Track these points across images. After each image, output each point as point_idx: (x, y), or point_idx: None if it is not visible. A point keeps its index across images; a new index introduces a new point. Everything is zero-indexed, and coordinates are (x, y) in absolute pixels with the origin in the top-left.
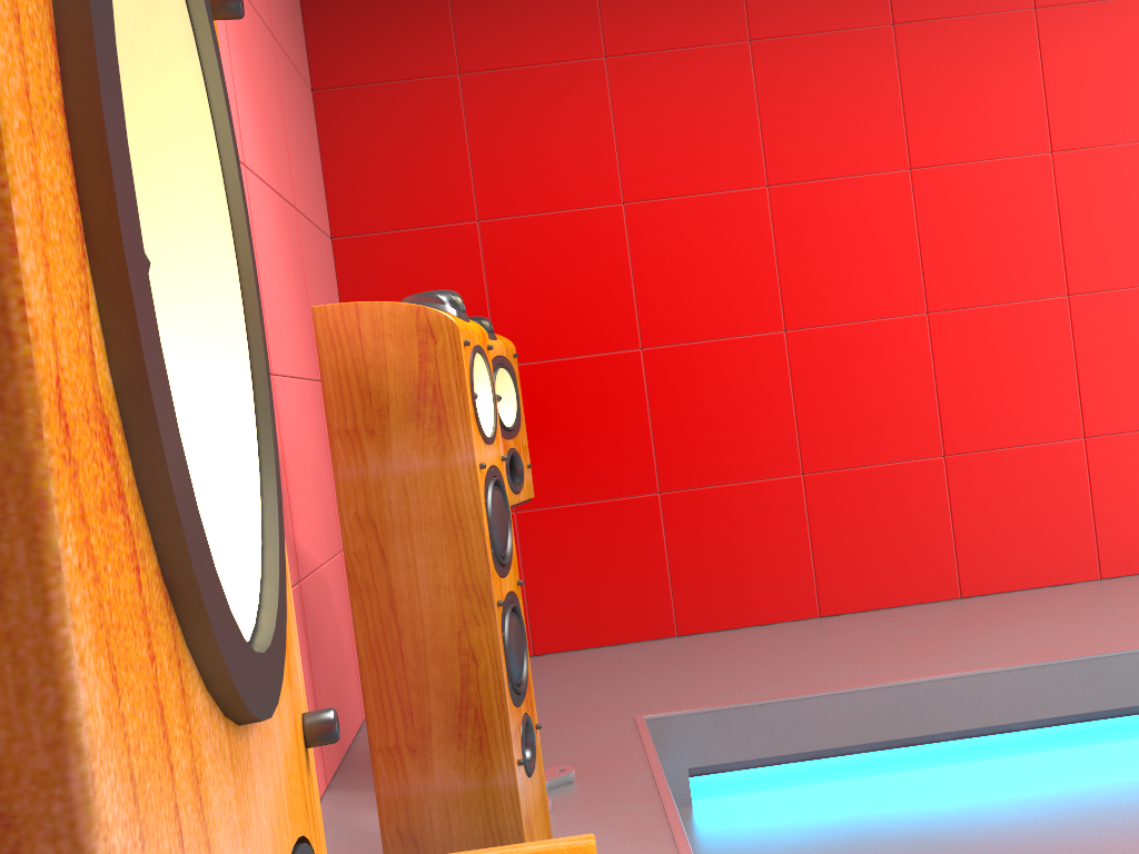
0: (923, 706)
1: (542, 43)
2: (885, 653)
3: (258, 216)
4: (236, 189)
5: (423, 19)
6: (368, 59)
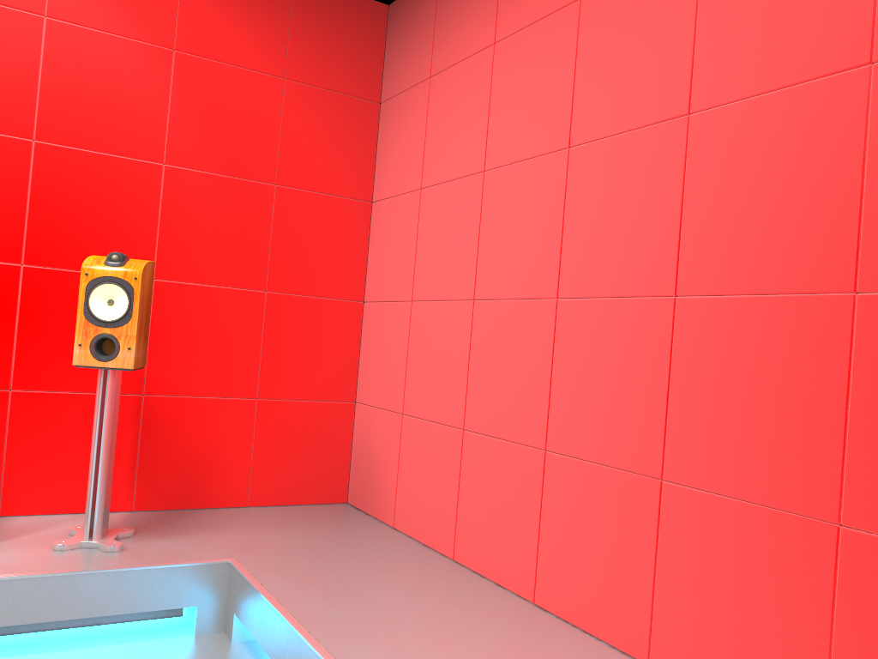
0: None
1: (466, 42)
2: (398, 628)
3: (178, 191)
4: None
5: (423, 40)
6: (400, 76)
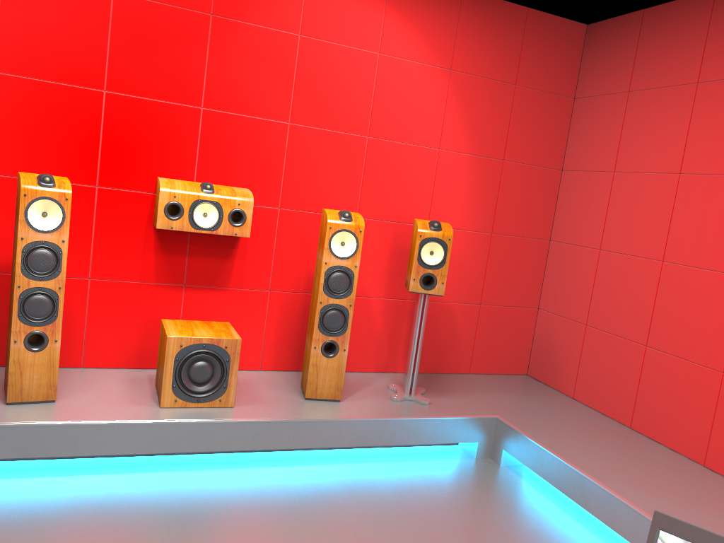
0: (585, 492)
1: (669, 74)
2: (634, 475)
3: (445, 167)
4: (62, 210)
5: (622, 61)
6: (597, 83)
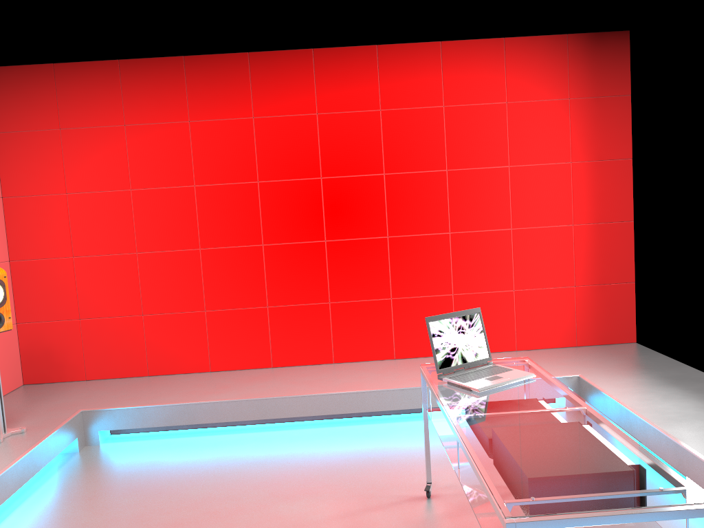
0: (193, 413)
1: (97, 117)
2: (202, 390)
3: None
4: None
5: (44, 104)
6: (20, 120)
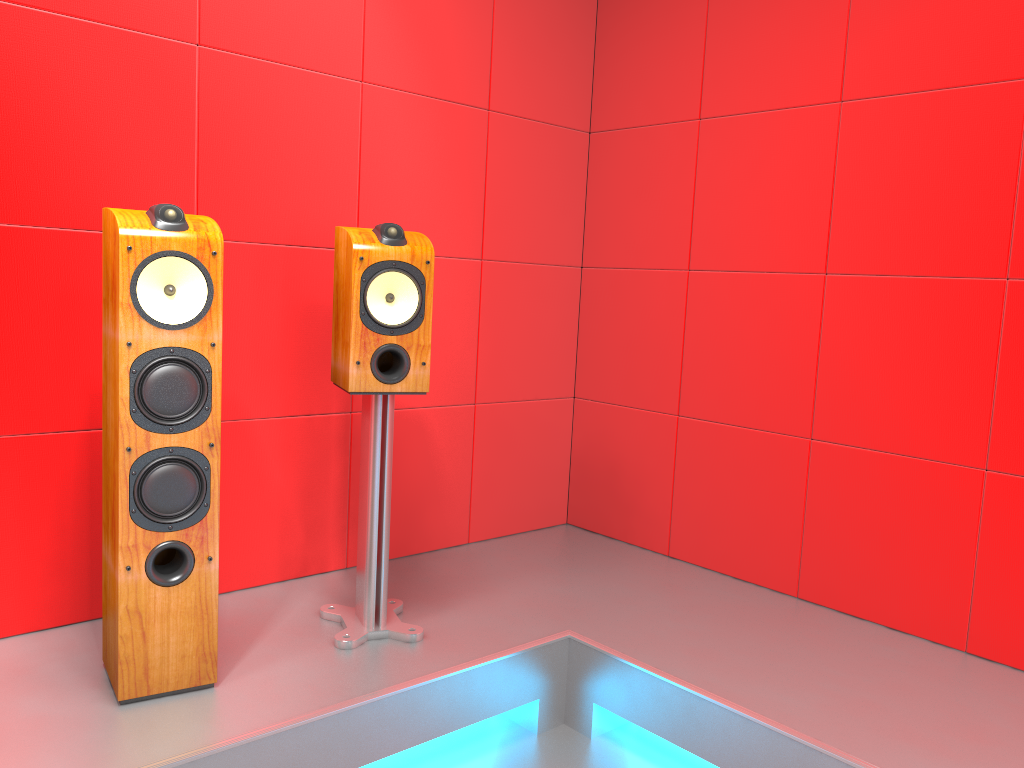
0: None
1: None
2: (893, 714)
3: (379, 122)
4: None
5: None
6: None
